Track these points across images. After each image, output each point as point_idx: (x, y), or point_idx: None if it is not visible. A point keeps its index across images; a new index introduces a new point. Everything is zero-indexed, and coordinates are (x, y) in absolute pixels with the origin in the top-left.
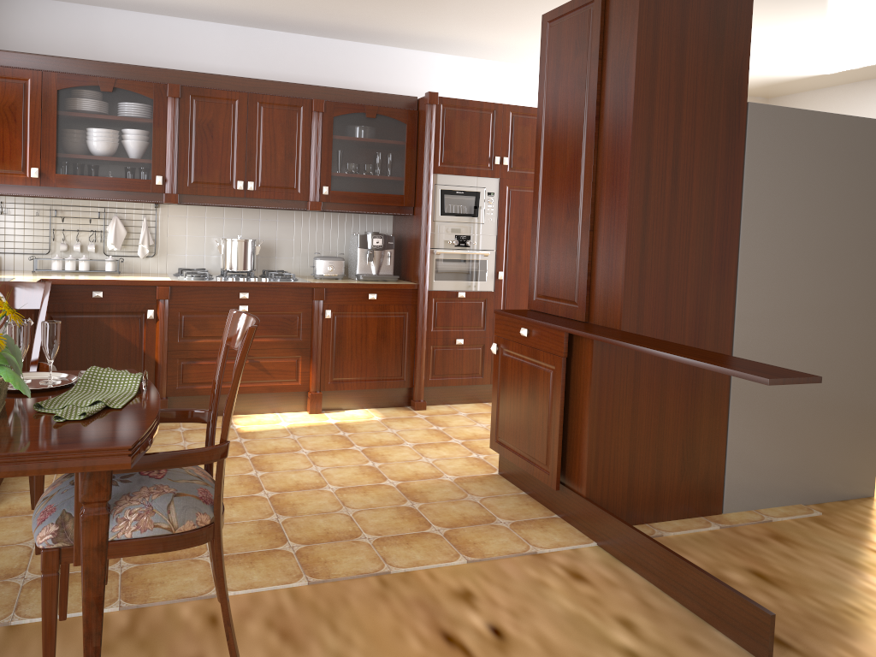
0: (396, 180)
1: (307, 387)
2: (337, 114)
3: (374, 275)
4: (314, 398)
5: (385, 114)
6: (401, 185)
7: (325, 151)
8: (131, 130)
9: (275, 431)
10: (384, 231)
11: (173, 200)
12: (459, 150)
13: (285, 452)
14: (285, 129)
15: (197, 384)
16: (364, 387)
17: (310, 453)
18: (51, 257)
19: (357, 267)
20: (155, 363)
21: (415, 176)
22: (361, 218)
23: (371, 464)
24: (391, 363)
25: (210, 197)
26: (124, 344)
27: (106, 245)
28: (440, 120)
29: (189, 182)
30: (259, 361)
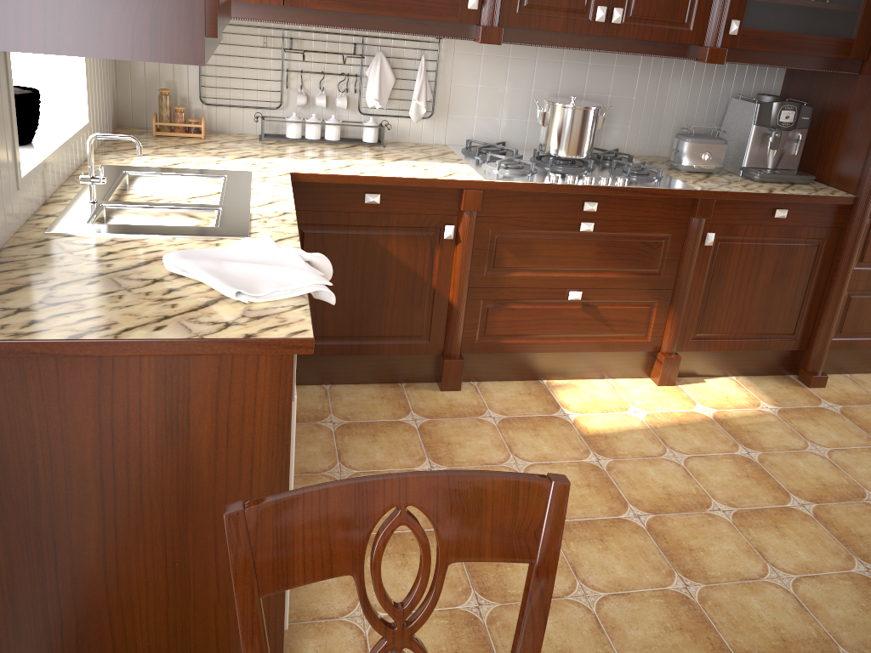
0: (848, 13)
1: (658, 345)
2: None
3: (772, 171)
4: (668, 364)
5: None
6: (854, 21)
7: None
8: None
9: (637, 436)
10: (769, 88)
11: (494, 39)
12: None
13: (690, 508)
14: None
15: (503, 336)
16: (737, 347)
17: (735, 519)
18: (282, 113)
19: (745, 156)
20: (448, 305)
21: None
22: (739, 66)
23: (863, 569)
24: (783, 314)
25: (549, 33)
26: (406, 276)
27: (361, 98)
28: None
29: (519, 6)
30: (596, 306)
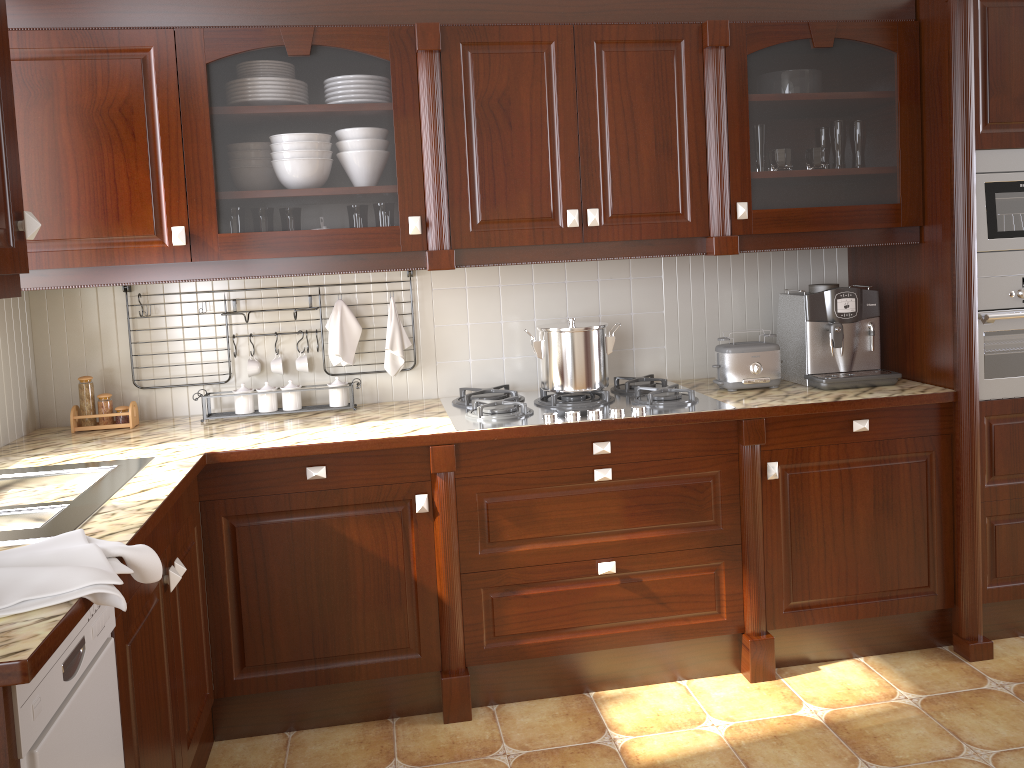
0: (882, 175)
1: (740, 624)
2: (754, 47)
3: (845, 374)
4: (758, 649)
5: (851, 36)
6: (893, 182)
7: (735, 129)
8: (352, 129)
9: (709, 761)
10: (832, 278)
11: (445, 264)
12: (1022, 94)
13: None
14: (652, 92)
15: (522, 636)
16: (853, 614)
17: None
18: (235, 386)
19: (806, 360)
20: (438, 600)
21: (920, 161)
22: (787, 257)
23: None
24: (906, 560)
25: (515, 248)
26: (375, 567)
27: (328, 356)
28: (978, 32)
29: (472, 223)
30: (641, 579)
